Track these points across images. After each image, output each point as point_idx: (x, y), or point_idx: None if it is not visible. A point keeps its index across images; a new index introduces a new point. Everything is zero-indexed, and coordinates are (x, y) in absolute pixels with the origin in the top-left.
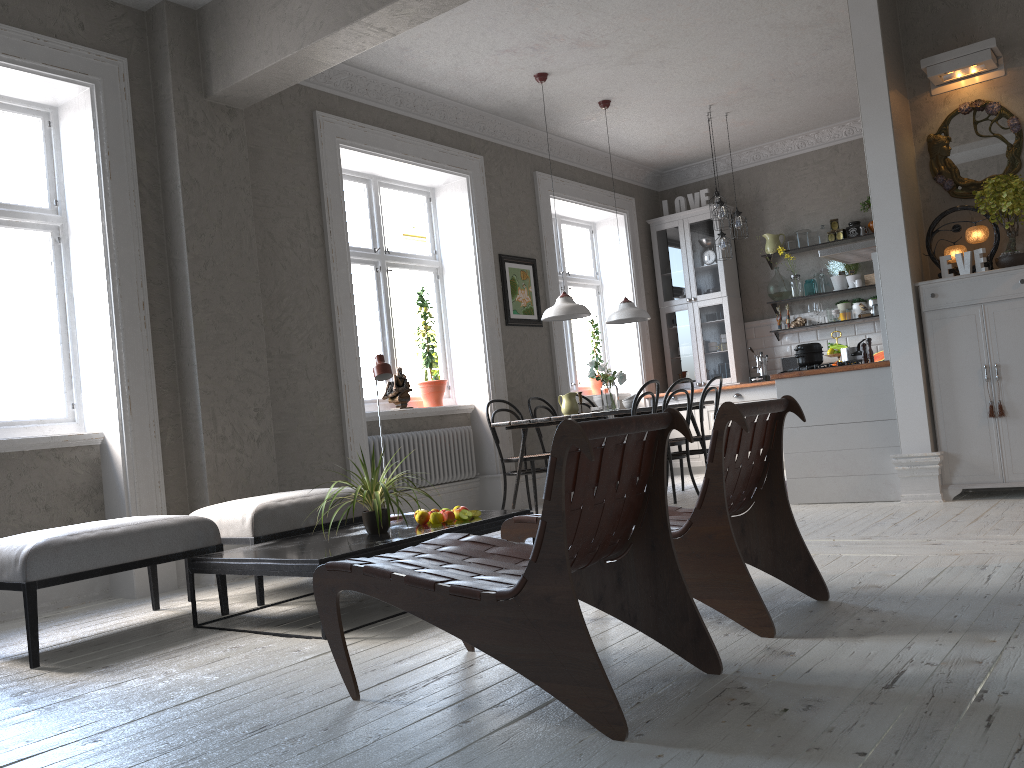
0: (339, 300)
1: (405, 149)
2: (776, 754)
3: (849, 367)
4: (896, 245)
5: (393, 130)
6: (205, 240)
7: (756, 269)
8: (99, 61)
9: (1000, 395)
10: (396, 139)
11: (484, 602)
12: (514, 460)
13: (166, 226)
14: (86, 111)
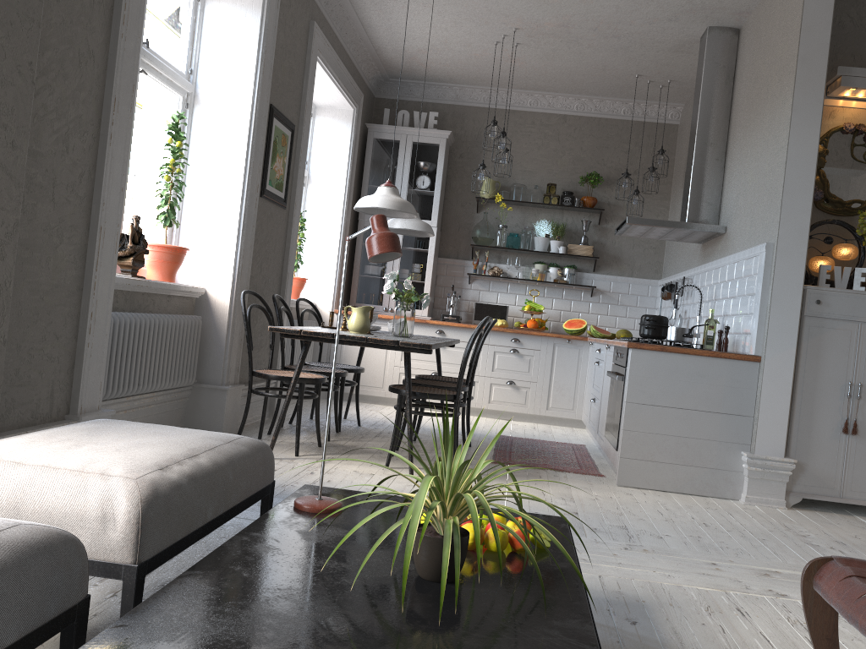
0: (119, 89)
1: None
2: None
3: (717, 353)
4: (797, 242)
5: None
6: None
7: (461, 208)
8: None
9: (856, 413)
10: None
11: None
12: (279, 378)
13: None
14: None
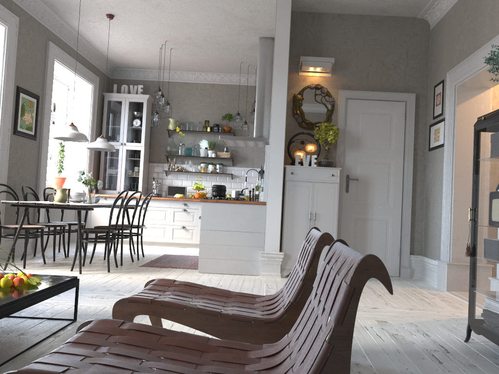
0: None
1: None
2: None
3: (244, 202)
4: (279, 144)
5: None
6: None
7: (160, 135)
8: None
9: None
10: None
11: None
12: (13, 228)
13: None
14: None
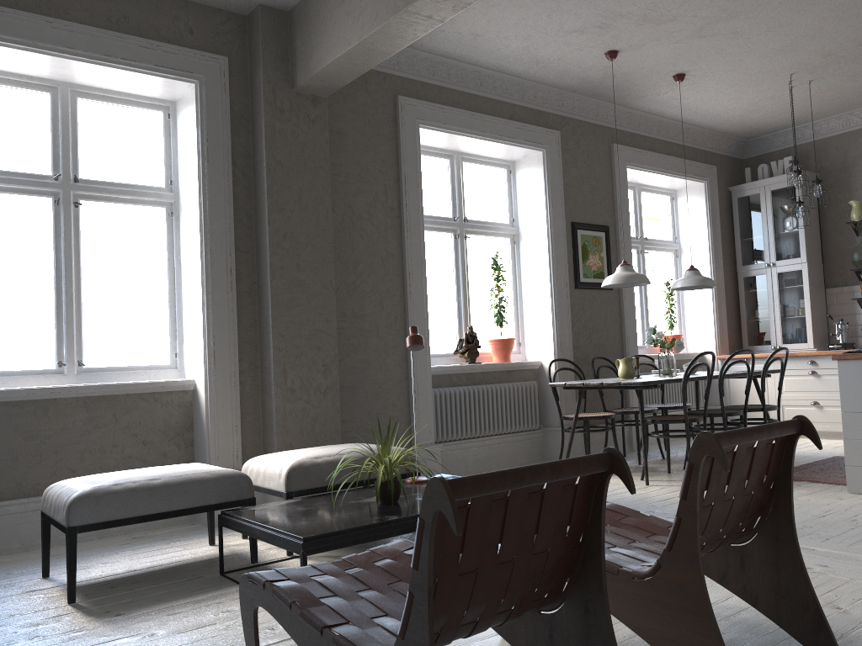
0: (411, 266)
1: (482, 127)
2: None
3: None
4: None
5: (472, 110)
6: (285, 214)
7: (840, 236)
8: (203, 61)
9: None
10: (474, 118)
11: None
12: (570, 418)
13: (255, 202)
14: (192, 104)
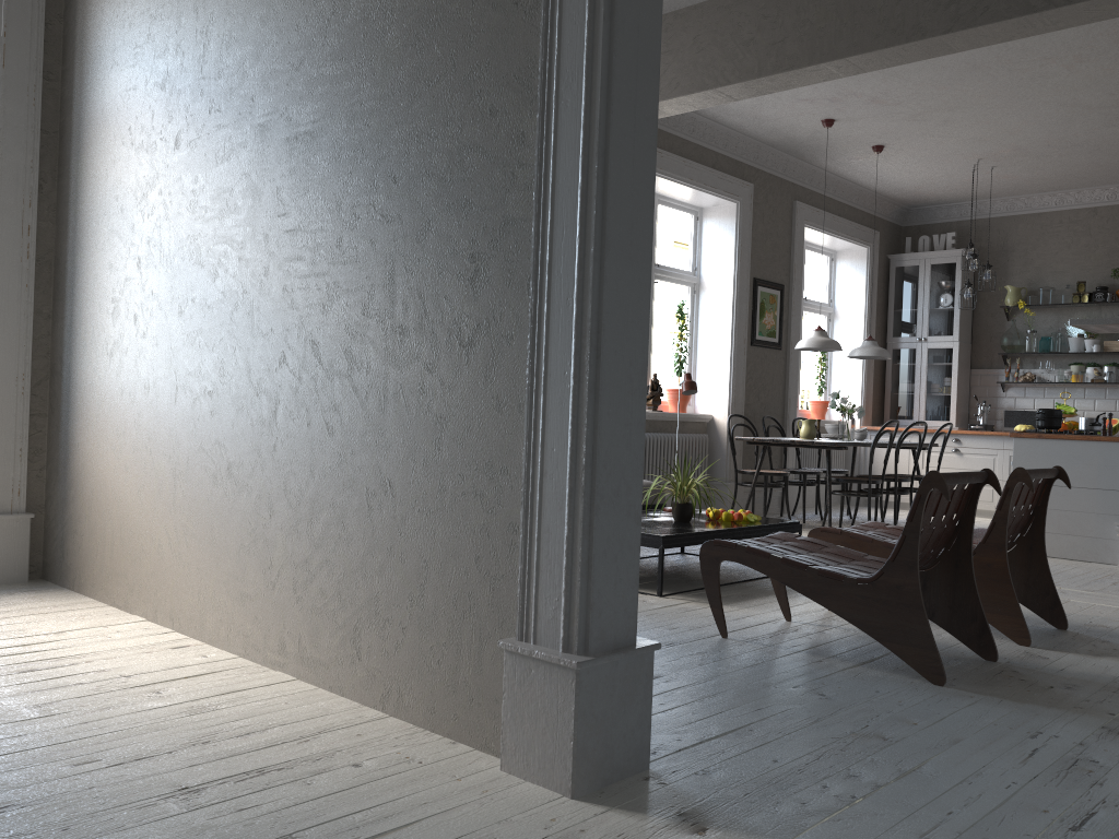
0: None
1: (691, 174)
2: (1052, 706)
3: (1088, 437)
4: None
5: (683, 156)
6: None
7: (991, 318)
8: None
9: None
10: (685, 165)
11: (845, 583)
12: (749, 473)
13: None
14: None
